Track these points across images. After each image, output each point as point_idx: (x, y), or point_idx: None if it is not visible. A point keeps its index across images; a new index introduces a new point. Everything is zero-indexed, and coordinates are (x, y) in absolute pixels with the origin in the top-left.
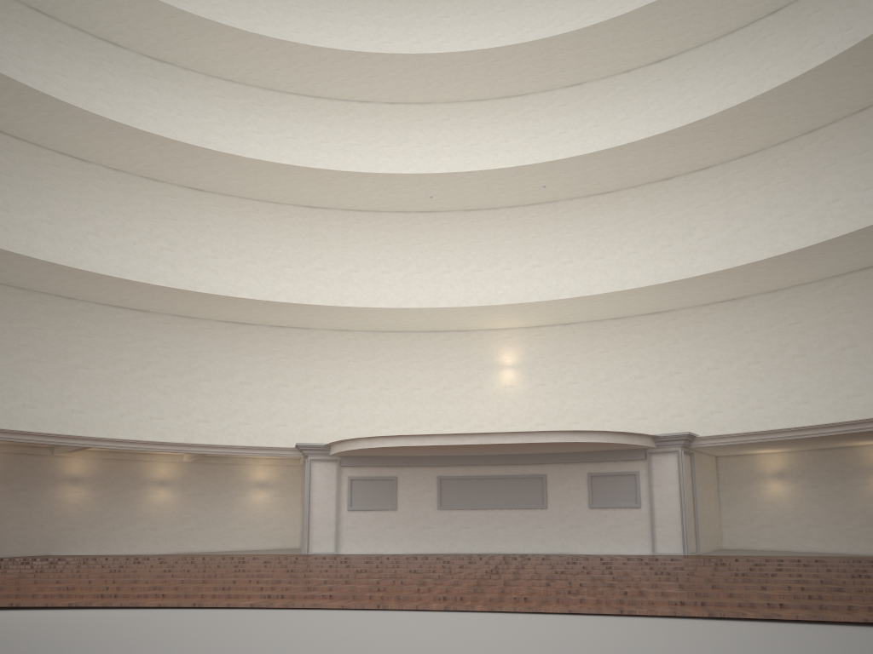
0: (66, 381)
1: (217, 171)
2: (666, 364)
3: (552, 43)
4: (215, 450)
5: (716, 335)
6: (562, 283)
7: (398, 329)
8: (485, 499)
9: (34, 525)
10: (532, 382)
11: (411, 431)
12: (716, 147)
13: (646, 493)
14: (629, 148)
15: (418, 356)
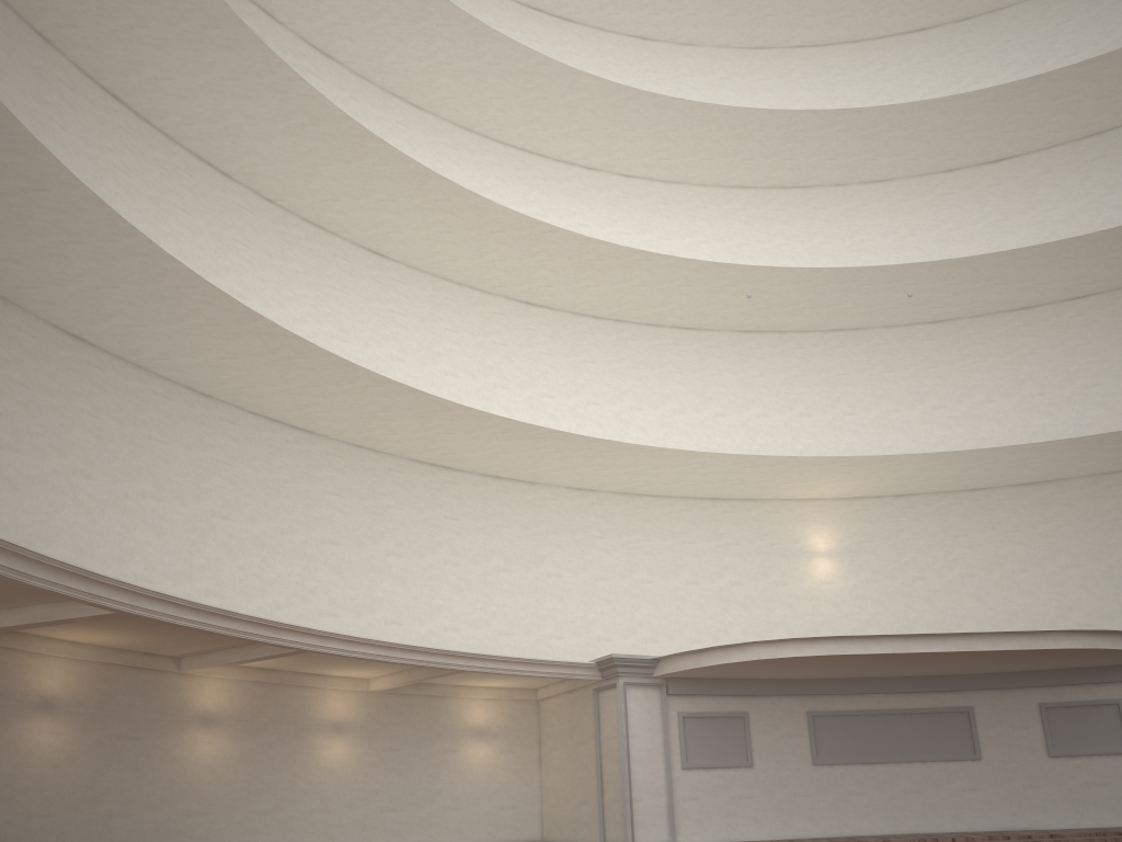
0: (198, 538)
1: (434, 224)
2: (1057, 553)
3: (886, 114)
4: (481, 664)
5: None
6: (887, 439)
7: (663, 493)
8: (883, 747)
9: (145, 807)
10: (859, 577)
11: (689, 647)
12: (1120, 267)
13: None
14: (1021, 255)
15: (690, 534)
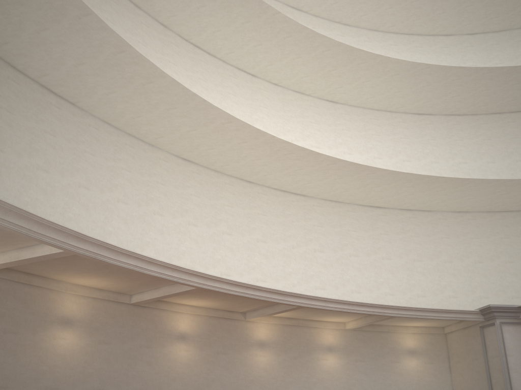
0: (251, 252)
1: (359, 78)
2: None
3: None
4: (405, 312)
5: None
6: None
7: (514, 209)
8: None
9: (233, 389)
10: None
11: None
12: None
13: None
14: None
15: None
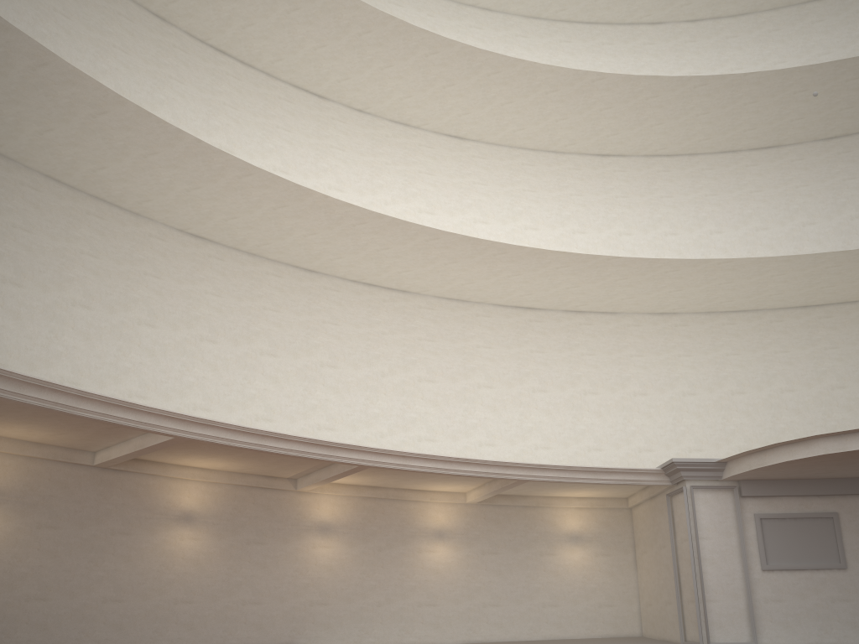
0: (309, 384)
1: (494, 98)
2: None
3: None
4: (541, 473)
5: None
6: None
7: (748, 307)
8: None
9: (273, 598)
10: None
11: None
12: None
13: None
14: None
15: (782, 343)
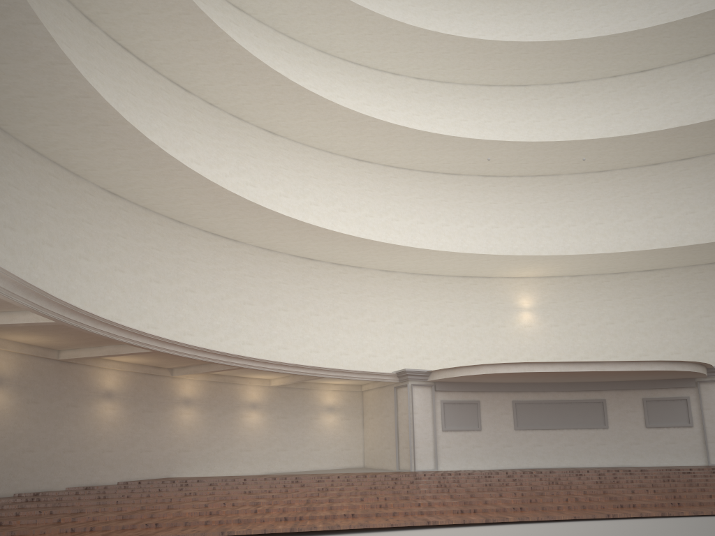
0: (179, 303)
1: (305, 117)
2: (662, 311)
3: (576, 44)
4: (334, 373)
5: (706, 289)
6: (567, 242)
7: (435, 273)
8: (554, 420)
9: (157, 447)
10: (547, 323)
11: (448, 362)
12: (711, 142)
13: (697, 415)
14: (651, 135)
15: (450, 297)
